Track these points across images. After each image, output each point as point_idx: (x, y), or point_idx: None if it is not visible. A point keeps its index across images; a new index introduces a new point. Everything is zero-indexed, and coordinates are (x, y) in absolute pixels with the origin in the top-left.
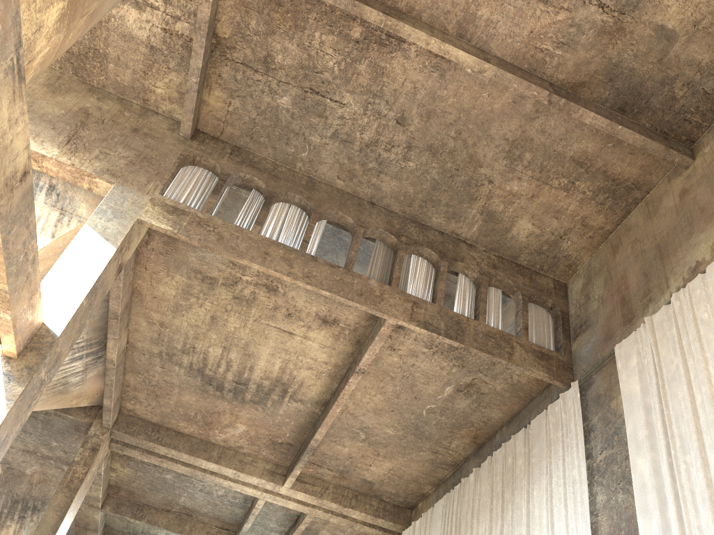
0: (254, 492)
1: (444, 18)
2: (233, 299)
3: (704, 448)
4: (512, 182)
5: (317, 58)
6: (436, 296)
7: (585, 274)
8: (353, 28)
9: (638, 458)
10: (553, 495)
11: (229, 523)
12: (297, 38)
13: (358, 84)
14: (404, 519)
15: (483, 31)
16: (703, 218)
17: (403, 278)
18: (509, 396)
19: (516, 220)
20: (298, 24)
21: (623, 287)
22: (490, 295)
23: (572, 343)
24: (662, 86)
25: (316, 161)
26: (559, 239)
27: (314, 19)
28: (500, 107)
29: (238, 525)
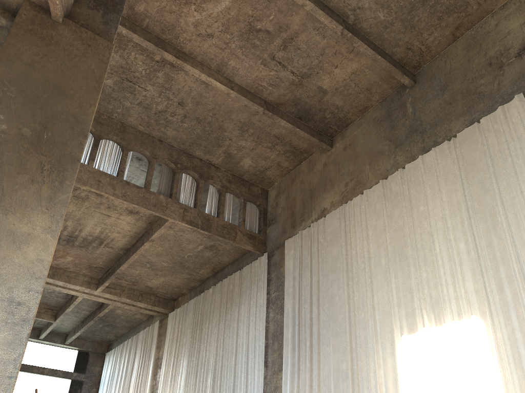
0: (76, 293)
1: (210, 61)
2: (73, 197)
3: (312, 303)
4: (242, 141)
5: (132, 64)
6: (196, 203)
7: (277, 189)
8: (156, 55)
9: (287, 301)
10: (250, 310)
11: (54, 306)
12: (120, 53)
13: (157, 82)
14: (170, 306)
15: (231, 71)
16: (330, 185)
17: (178, 189)
18: (233, 252)
19: (243, 158)
20: (121, 46)
21: (293, 206)
22: (226, 198)
23: (267, 228)
24: (319, 111)
25: (126, 115)
26: (265, 170)
27: (132, 45)
28: (238, 107)
29: (60, 307)
